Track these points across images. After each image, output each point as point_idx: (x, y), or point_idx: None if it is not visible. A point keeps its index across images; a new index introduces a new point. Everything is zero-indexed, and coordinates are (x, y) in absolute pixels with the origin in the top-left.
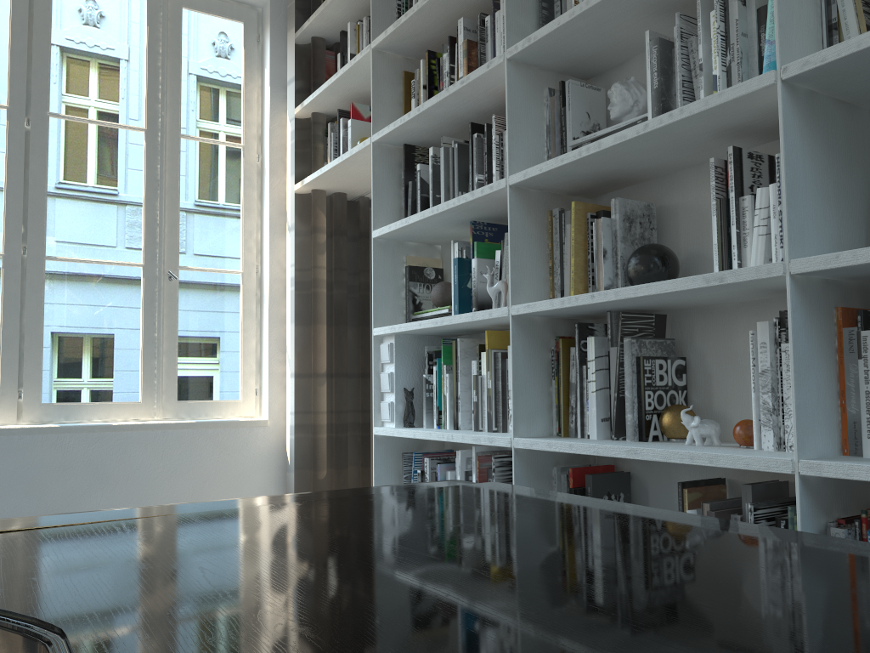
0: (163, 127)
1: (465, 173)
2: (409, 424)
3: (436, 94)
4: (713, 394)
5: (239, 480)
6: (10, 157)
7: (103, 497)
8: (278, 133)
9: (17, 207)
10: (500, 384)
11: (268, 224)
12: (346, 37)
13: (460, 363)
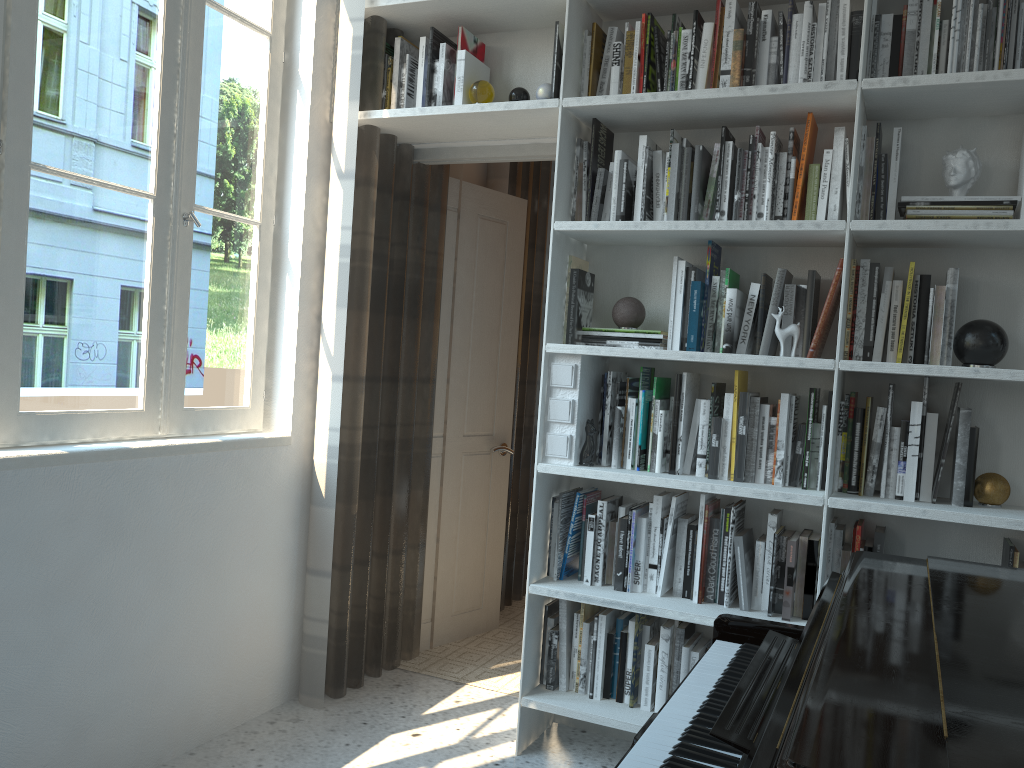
0: None
1: (702, 182)
2: (590, 463)
3: (717, 88)
4: (1000, 462)
5: (259, 521)
6: None
7: (116, 560)
8: (323, 31)
9: None
10: (756, 432)
11: (304, 160)
12: None
13: (684, 400)
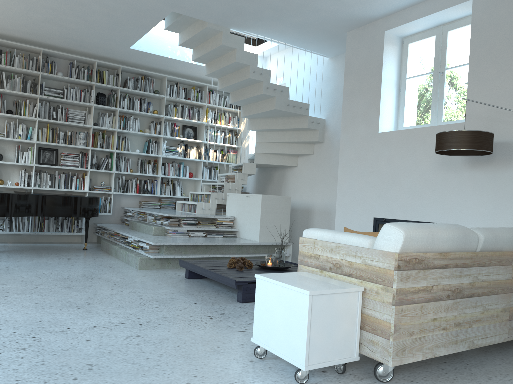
0: None
1: None
2: None
3: None
4: (2, 178)
5: None
6: None
7: None
8: None
9: None
10: None
11: None
12: None
13: None
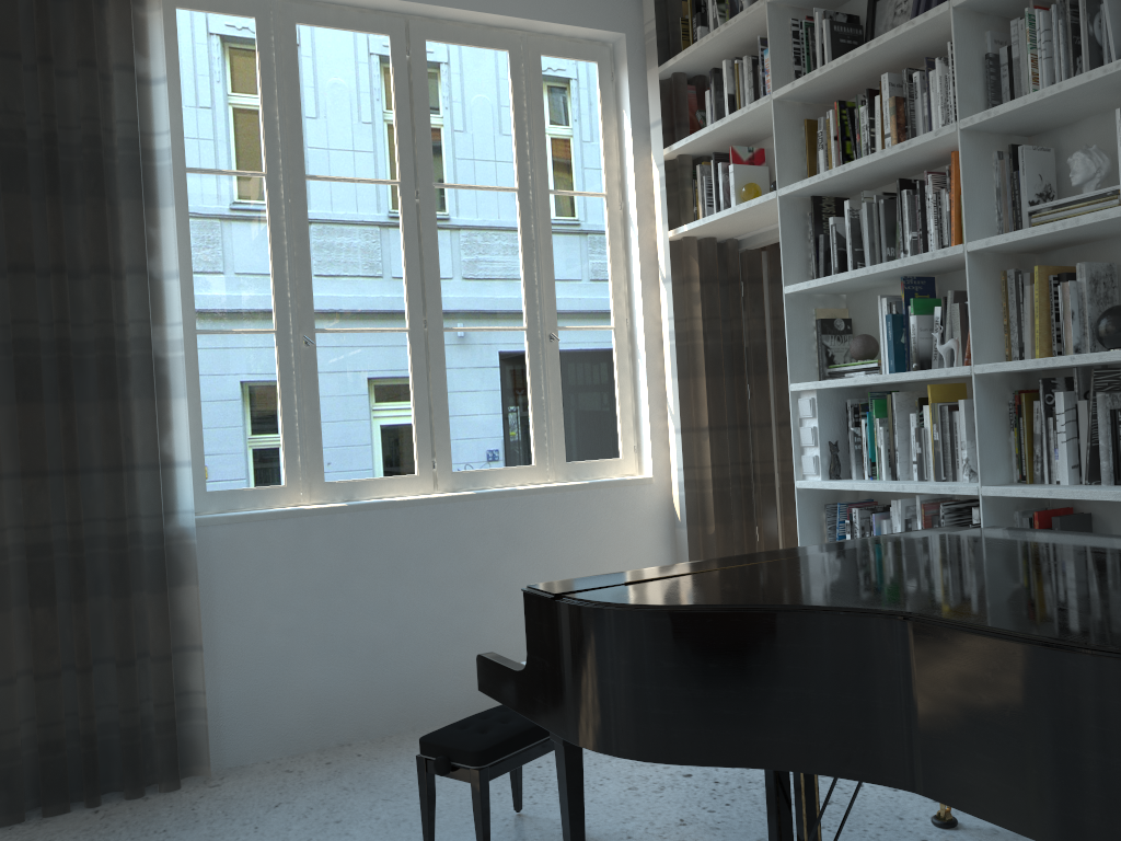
0: (534, 185)
1: (891, 229)
2: (836, 477)
3: (866, 155)
4: None
5: (630, 539)
6: (406, 233)
7: (516, 559)
8: (642, 179)
9: (416, 281)
10: (948, 436)
11: (638, 276)
12: (717, 75)
13: (896, 416)
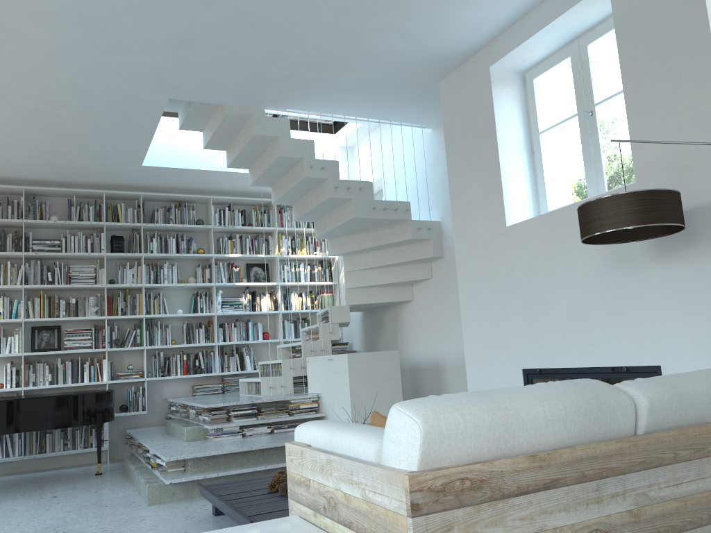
0: None
1: None
2: None
3: None
4: None
5: None
6: None
7: None
8: None
9: None
10: None
11: None
12: None
13: None
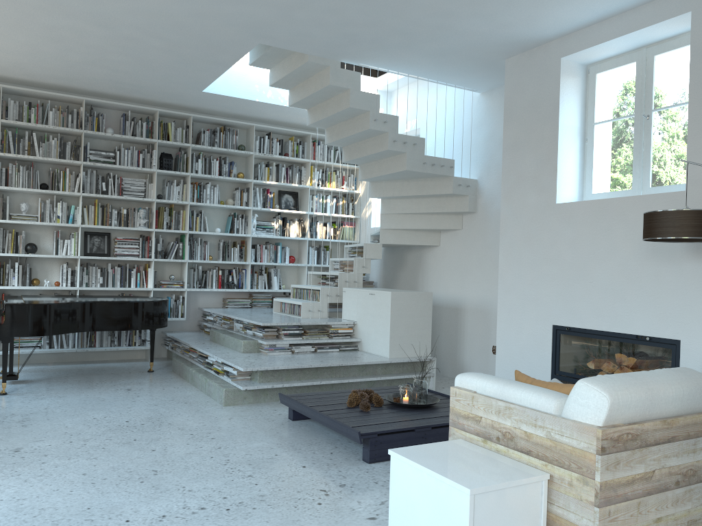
0: None
1: None
2: None
3: None
4: (38, 276)
5: None
6: None
7: None
8: None
9: None
10: None
11: None
12: None
13: None
